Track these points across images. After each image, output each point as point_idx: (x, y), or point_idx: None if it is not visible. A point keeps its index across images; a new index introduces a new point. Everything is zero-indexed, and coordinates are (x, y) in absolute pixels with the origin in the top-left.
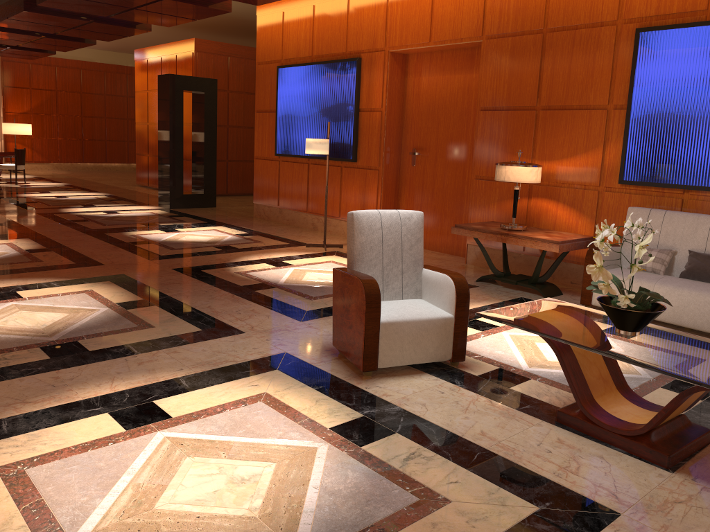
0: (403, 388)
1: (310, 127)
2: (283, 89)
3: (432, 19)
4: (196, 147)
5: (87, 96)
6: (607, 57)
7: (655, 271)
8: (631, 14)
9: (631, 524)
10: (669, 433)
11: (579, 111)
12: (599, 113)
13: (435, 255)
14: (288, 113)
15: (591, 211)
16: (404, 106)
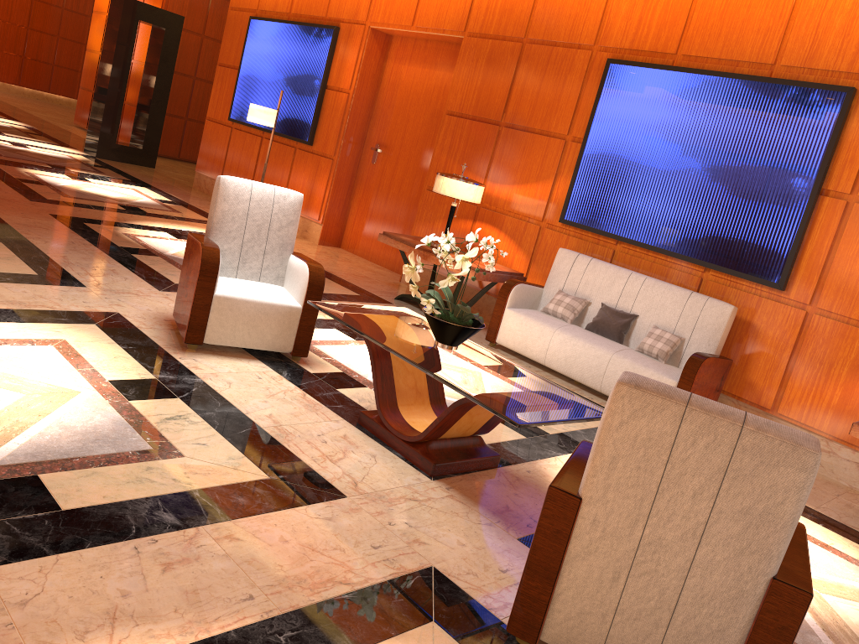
0: (221, 367)
1: (272, 96)
2: (251, 44)
3: (419, 0)
4: (144, 92)
5: (40, 5)
6: (577, 83)
7: (564, 319)
8: (607, 42)
9: (349, 505)
10: (452, 448)
11: (539, 136)
12: (557, 143)
13: (372, 268)
14: (251, 74)
15: (529, 247)
16: (377, 94)
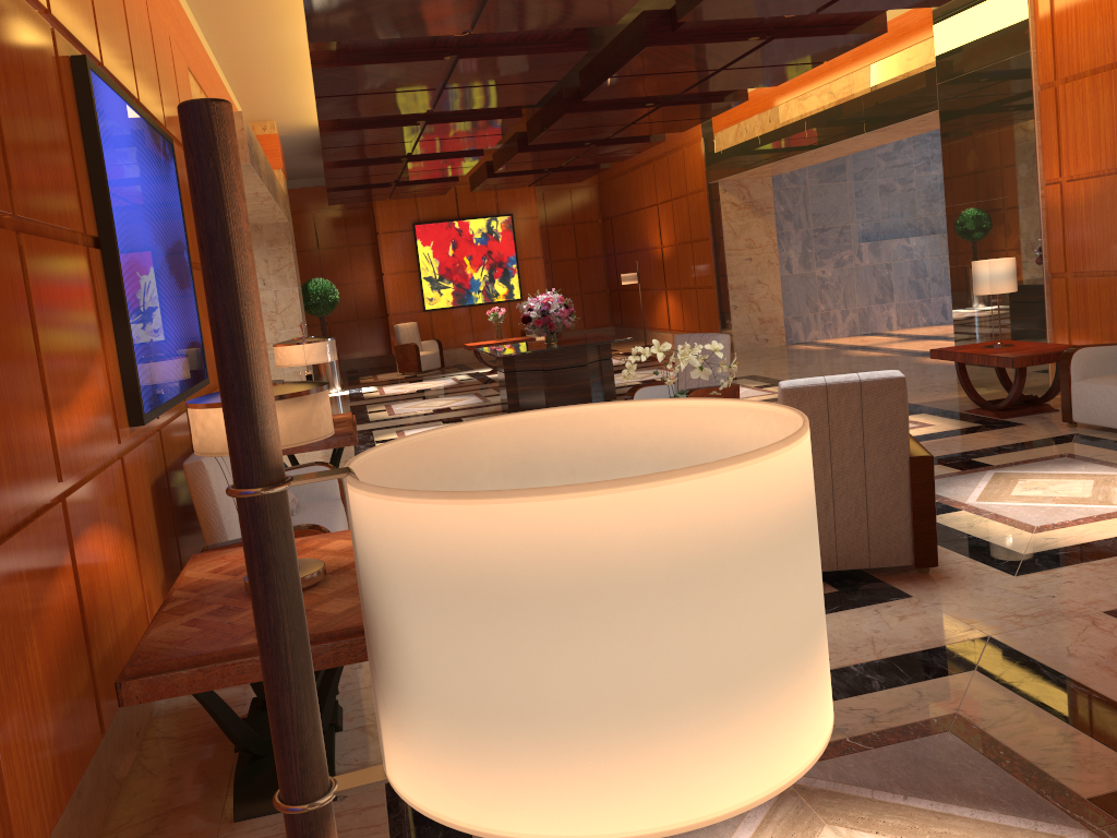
0: None
1: None
2: None
3: None
4: None
5: None
6: (59, 103)
7: None
8: (57, 11)
9: None
10: None
11: (65, 246)
12: (82, 255)
13: None
14: None
15: (127, 515)
16: None
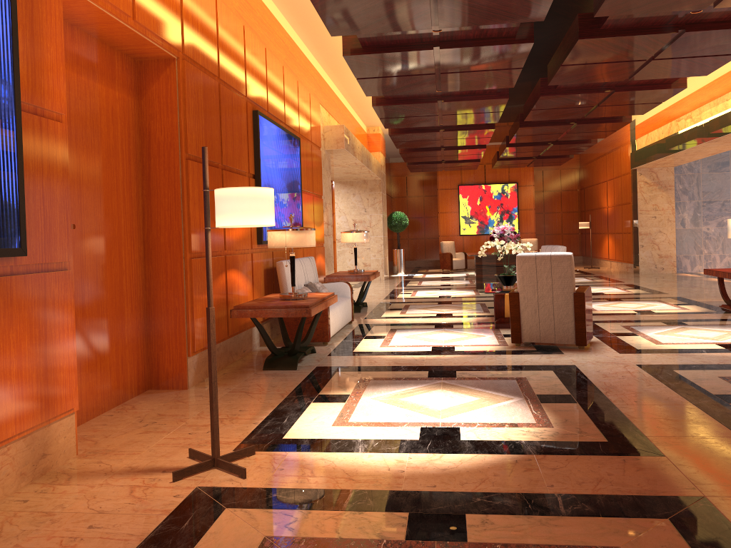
0: None
1: None
2: None
3: None
4: None
5: None
6: (245, 127)
7: None
8: (249, 95)
9: None
10: None
11: (239, 176)
12: (246, 180)
13: (148, 407)
14: None
15: (250, 274)
16: None
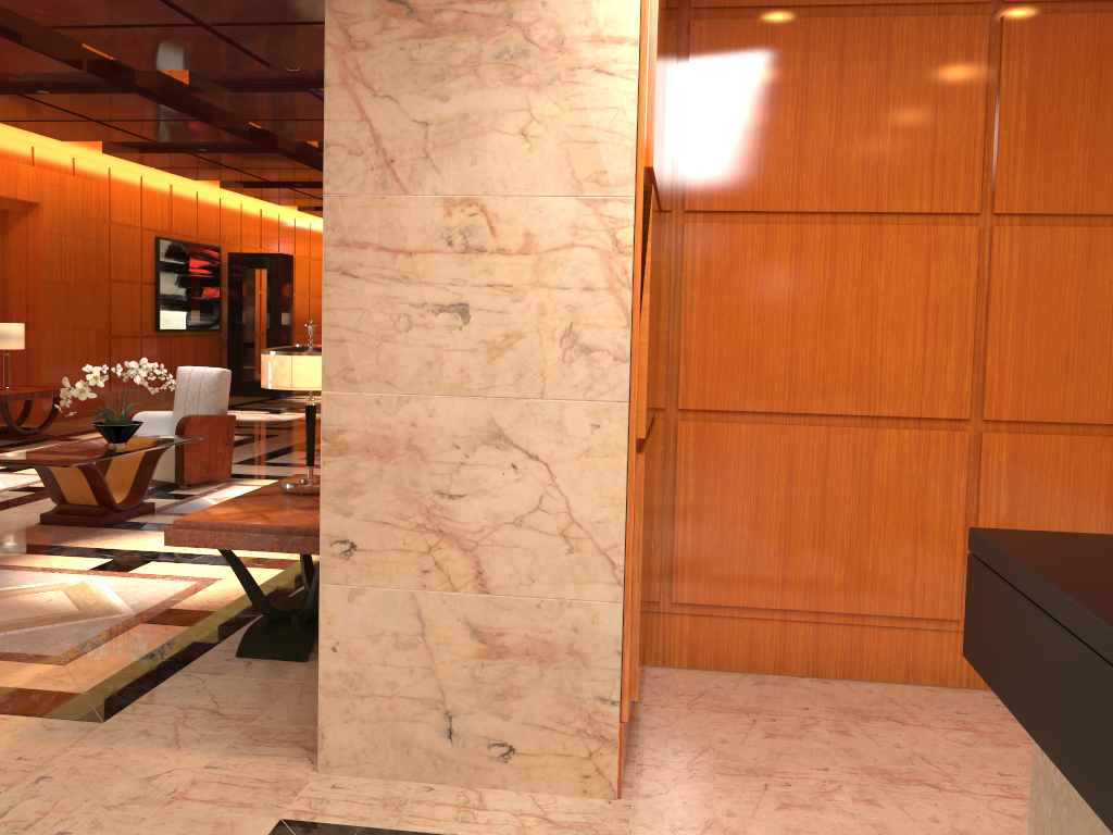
0: None
1: None
2: None
3: None
4: None
5: None
6: None
7: None
8: None
9: None
10: (75, 510)
11: None
12: None
13: None
14: None
15: None
16: None
